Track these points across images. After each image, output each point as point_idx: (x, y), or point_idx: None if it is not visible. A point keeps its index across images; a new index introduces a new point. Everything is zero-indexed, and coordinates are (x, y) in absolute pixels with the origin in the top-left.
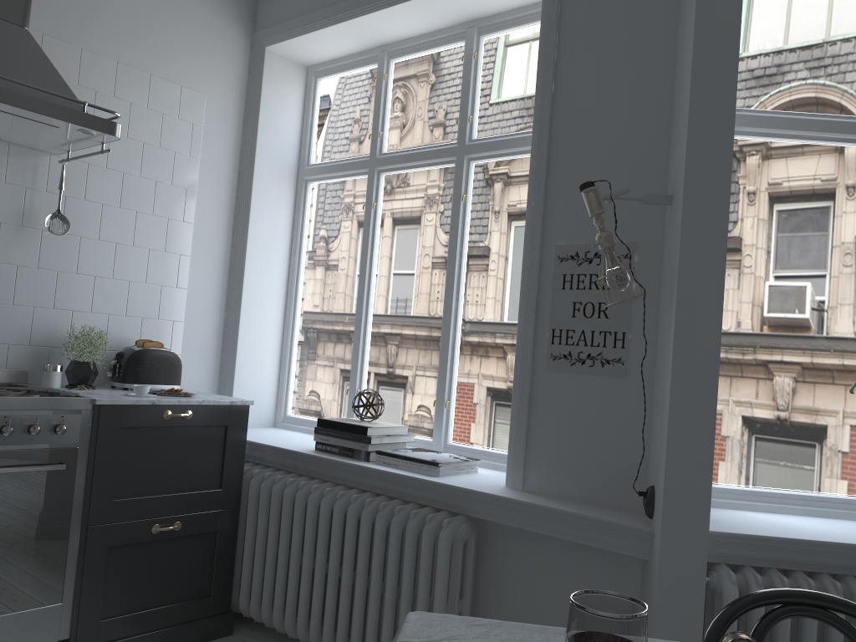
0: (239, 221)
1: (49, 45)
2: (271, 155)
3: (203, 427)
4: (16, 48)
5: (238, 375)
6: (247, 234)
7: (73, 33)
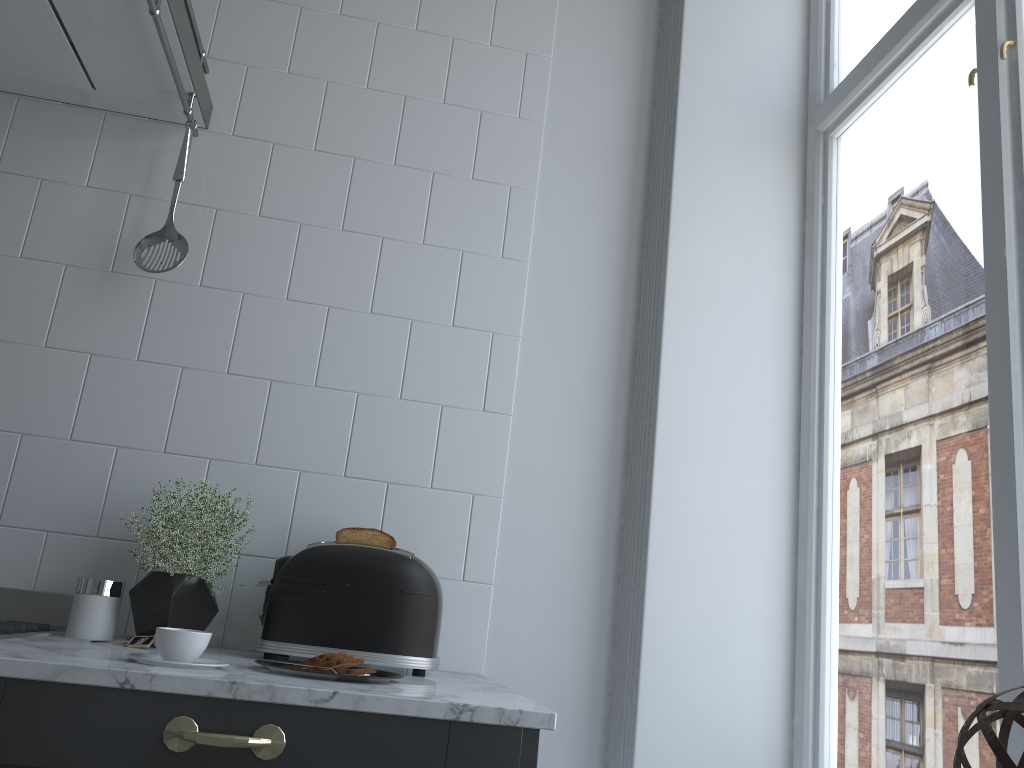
0: (650, 252)
1: None
2: (723, 91)
3: None
4: None
5: (654, 650)
6: (665, 272)
7: None
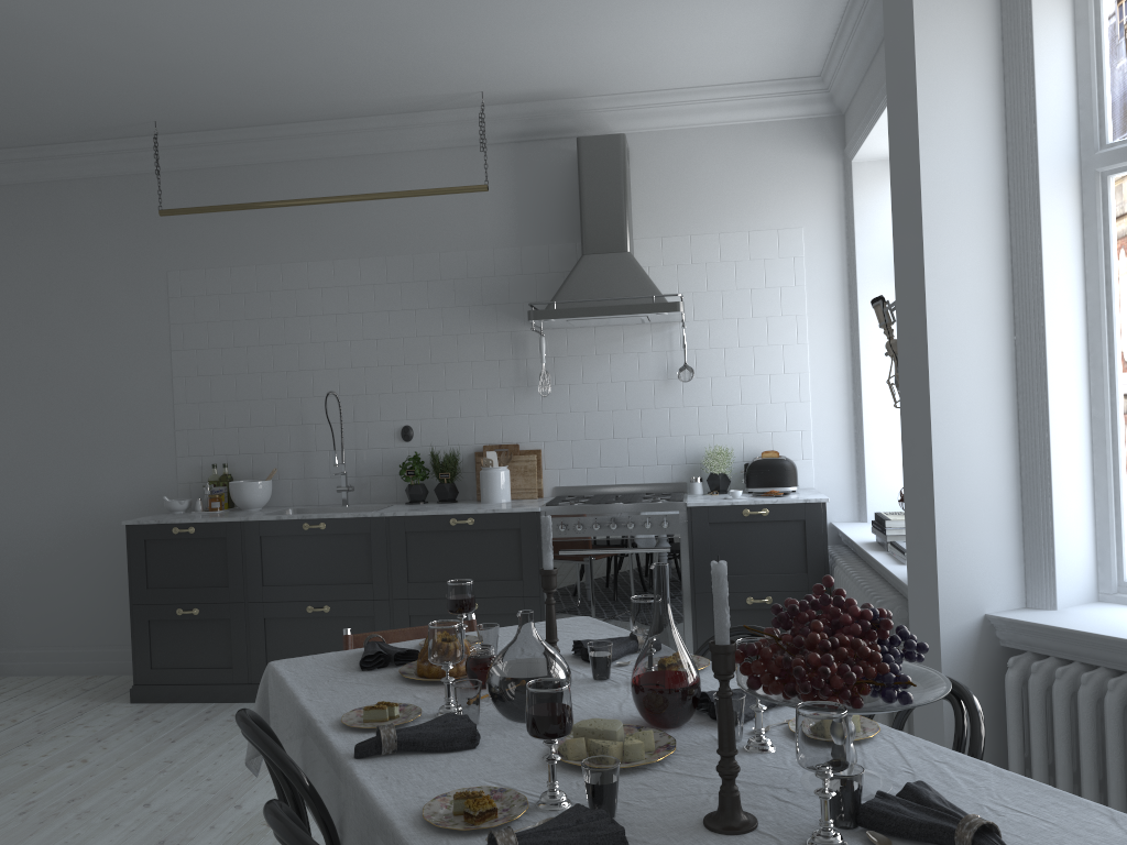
0: (853, 330)
1: (666, 243)
2: (874, 260)
3: (781, 522)
4: (618, 270)
5: (869, 473)
6: (859, 341)
7: (682, 226)
